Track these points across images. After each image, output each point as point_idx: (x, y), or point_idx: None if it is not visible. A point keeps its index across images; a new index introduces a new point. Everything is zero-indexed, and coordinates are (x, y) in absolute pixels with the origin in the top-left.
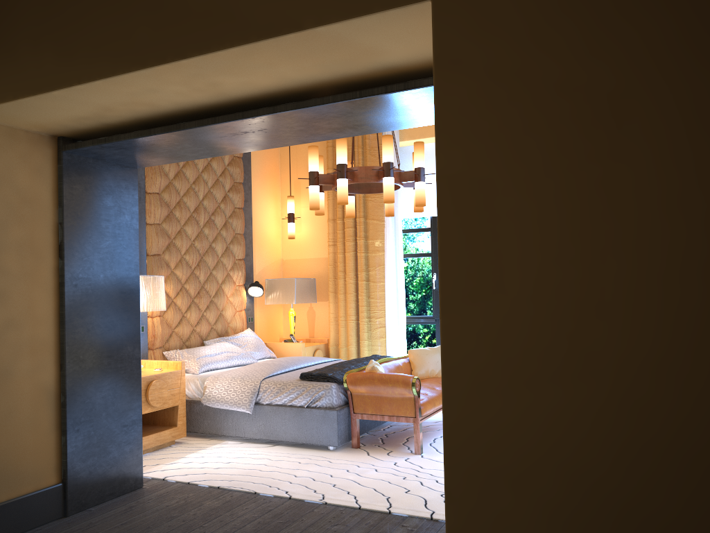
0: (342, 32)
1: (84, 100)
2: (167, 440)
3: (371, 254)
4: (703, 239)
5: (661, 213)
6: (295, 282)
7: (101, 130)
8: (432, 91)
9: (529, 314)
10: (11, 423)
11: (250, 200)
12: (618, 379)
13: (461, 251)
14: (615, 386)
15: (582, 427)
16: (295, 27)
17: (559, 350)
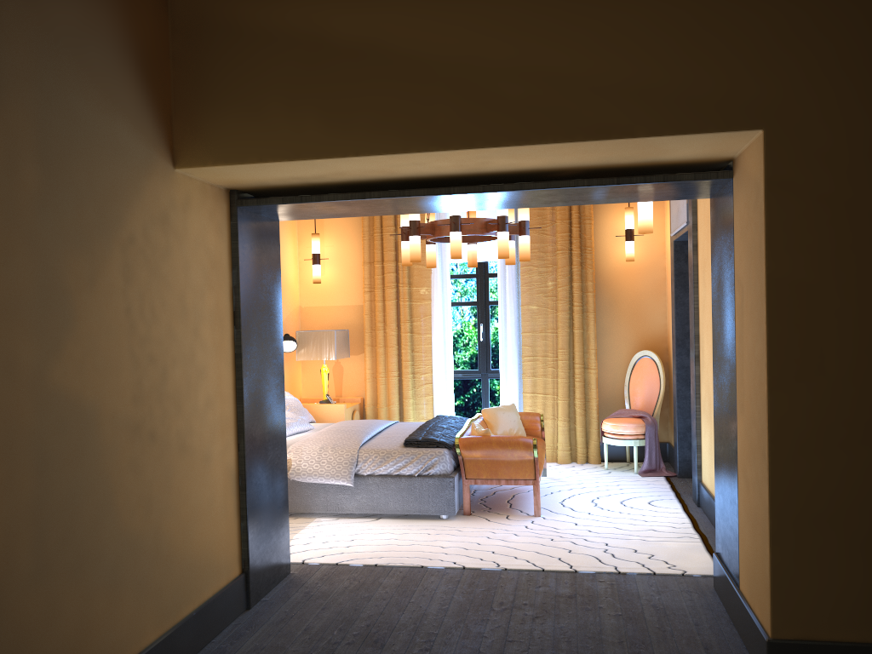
0: (662, 141)
1: (331, 167)
2: None
3: (416, 303)
4: None
5: None
6: (335, 335)
7: (292, 187)
8: (683, 184)
9: (845, 391)
10: (212, 511)
11: None
12: None
13: (787, 341)
14: None
15: None
16: (627, 134)
17: (869, 419)
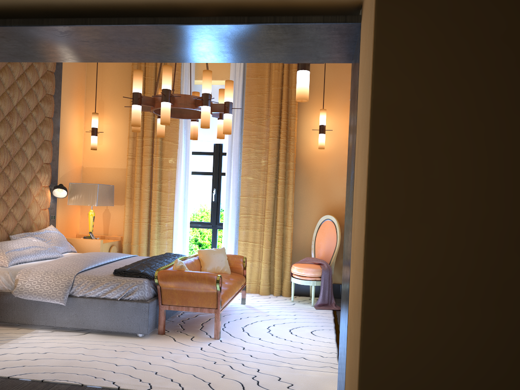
0: None
1: None
2: None
3: (165, 169)
4: None
5: None
6: (98, 188)
7: None
8: (314, 29)
9: (454, 243)
10: None
11: (59, 111)
12: None
13: (391, 179)
14: None
15: (496, 349)
16: None
17: (479, 278)
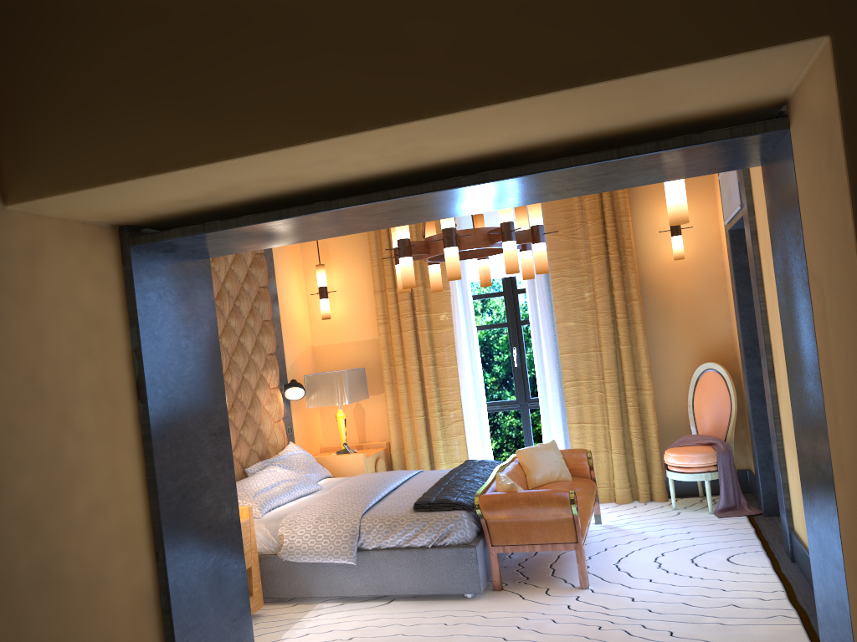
0: (668, 79)
1: (211, 179)
2: None
3: (437, 331)
4: None
5: None
6: (346, 376)
7: (193, 213)
8: (716, 146)
9: None
10: None
11: (273, 274)
12: None
13: None
14: None
15: None
16: (609, 73)
17: None
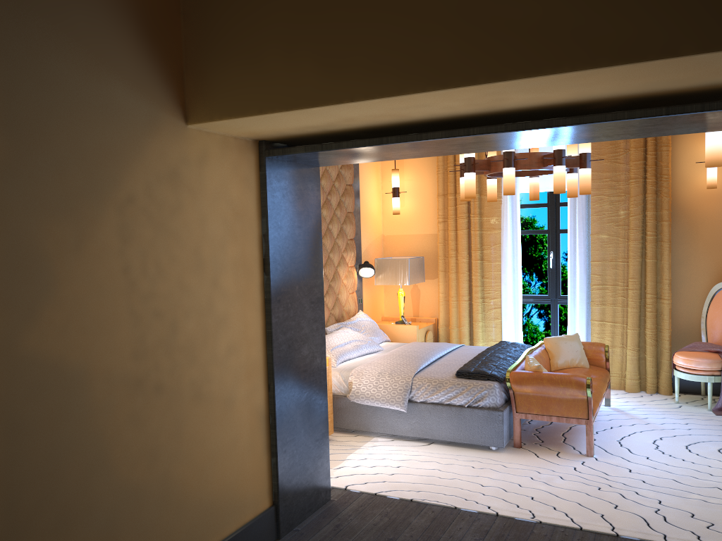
0: (719, 58)
1: (335, 114)
2: None
3: (486, 232)
4: None
5: None
6: (409, 263)
7: (314, 135)
8: None
9: None
10: (235, 452)
11: (358, 175)
12: None
13: None
14: None
15: None
16: (667, 52)
17: None
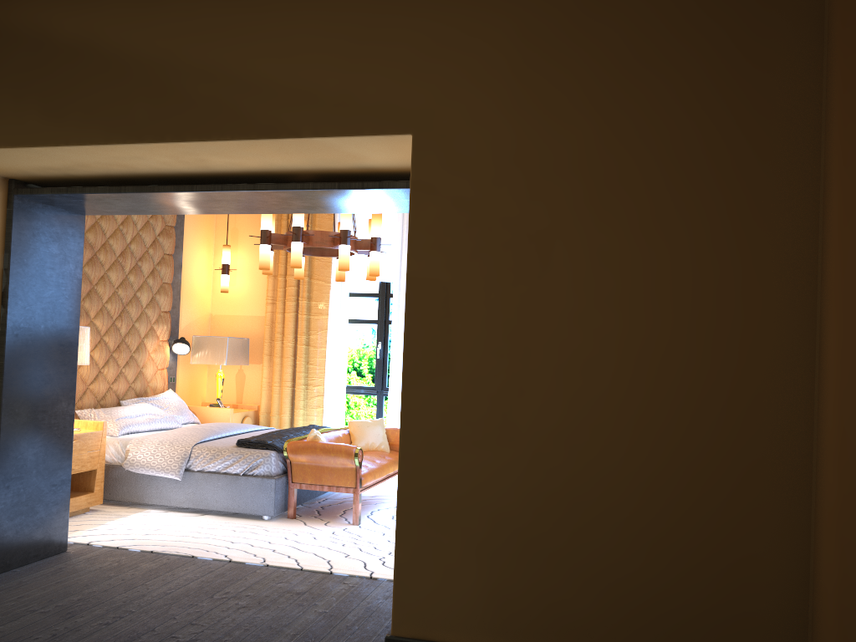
0: (334, 143)
1: (62, 157)
2: (82, 506)
3: (314, 317)
4: (594, 346)
5: (568, 324)
6: (228, 342)
7: (62, 178)
8: (403, 192)
9: (471, 392)
10: None
11: (181, 246)
12: (531, 444)
13: (422, 339)
14: (529, 449)
15: (504, 480)
16: (294, 134)
17: (491, 421)
